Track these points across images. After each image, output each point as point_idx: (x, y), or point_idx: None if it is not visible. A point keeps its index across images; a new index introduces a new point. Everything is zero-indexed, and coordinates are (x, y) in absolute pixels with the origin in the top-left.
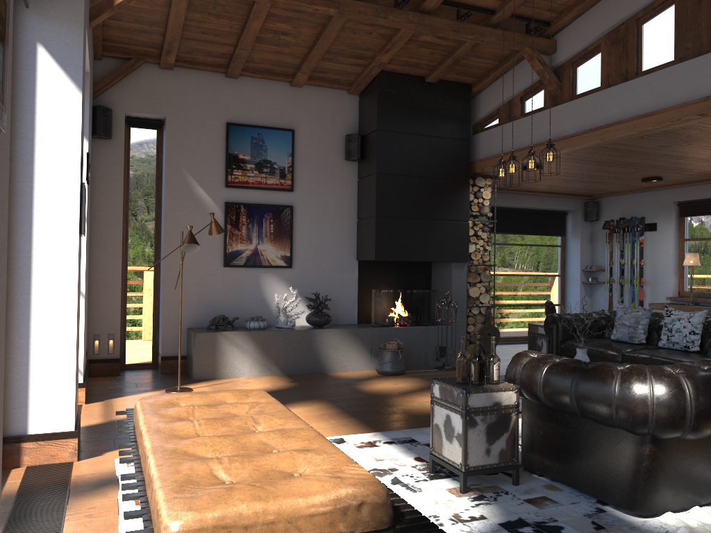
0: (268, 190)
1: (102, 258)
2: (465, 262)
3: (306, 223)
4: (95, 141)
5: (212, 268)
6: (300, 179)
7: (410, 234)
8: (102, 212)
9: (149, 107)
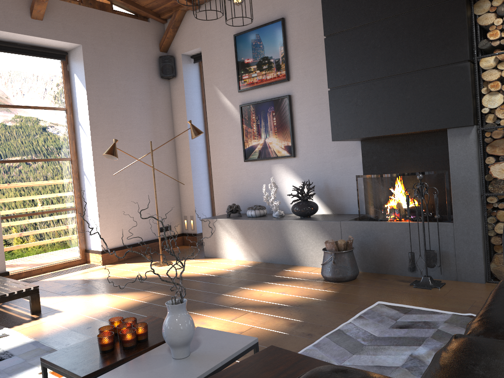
0: (269, 85)
1: (182, 163)
2: (471, 126)
3: (304, 109)
4: (171, 81)
5: (239, 163)
6: (295, 65)
7: (372, 101)
8: (179, 130)
9: (192, 44)
